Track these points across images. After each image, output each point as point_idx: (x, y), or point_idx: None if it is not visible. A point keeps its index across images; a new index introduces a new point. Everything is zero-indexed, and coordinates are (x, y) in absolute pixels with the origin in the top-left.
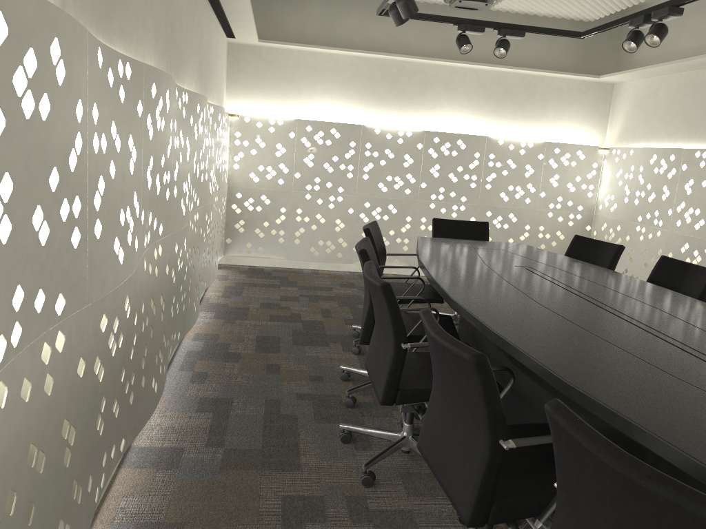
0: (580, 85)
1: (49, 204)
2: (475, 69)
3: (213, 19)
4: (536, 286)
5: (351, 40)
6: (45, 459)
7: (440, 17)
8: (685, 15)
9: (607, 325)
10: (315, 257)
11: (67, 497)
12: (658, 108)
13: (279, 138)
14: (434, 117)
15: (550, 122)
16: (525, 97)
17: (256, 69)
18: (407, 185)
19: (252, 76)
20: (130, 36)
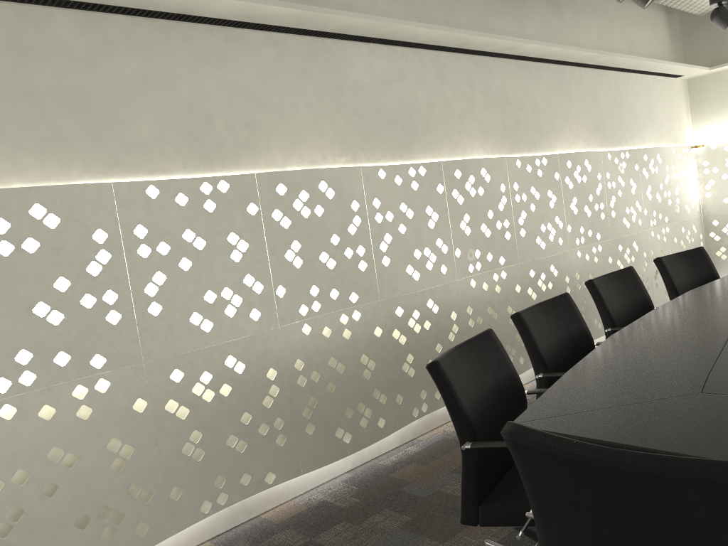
0: None
1: (333, 251)
2: None
3: (627, 76)
4: None
5: None
6: (344, 368)
7: None
8: None
9: None
10: None
11: (368, 394)
12: None
13: None
14: None
15: None
16: None
17: (720, 95)
18: None
19: (716, 102)
20: (439, 147)
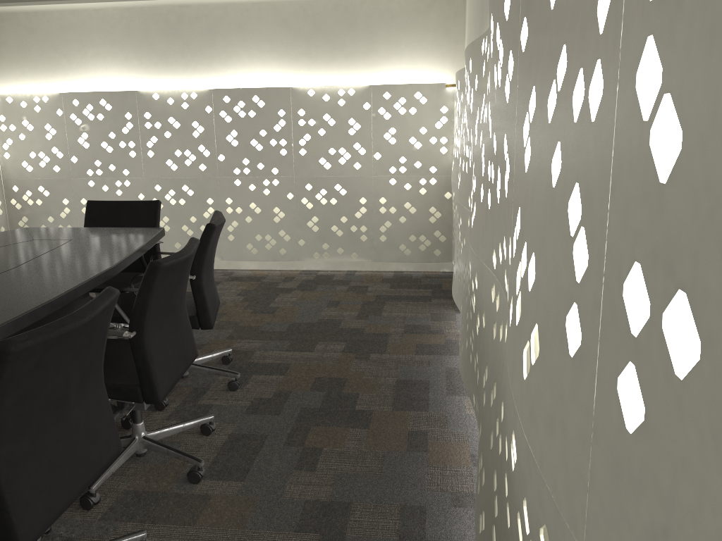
0: (417, 2)
1: None
2: (272, 2)
3: None
4: None
5: None
6: None
7: None
8: None
9: None
10: None
11: None
12: (471, 16)
13: (47, 118)
14: (231, 71)
15: (383, 58)
16: (343, 30)
17: (19, 40)
18: (201, 160)
19: (16, 48)
20: None
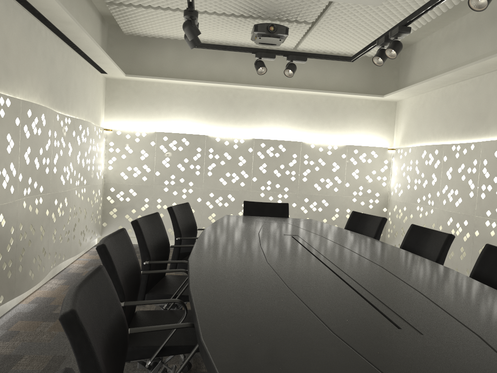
0: (371, 103)
1: None
2: (291, 93)
3: (75, 55)
4: (284, 250)
5: (198, 75)
6: None
7: (241, 48)
8: (438, 47)
9: (314, 281)
10: (172, 236)
11: None
12: (426, 116)
13: (143, 146)
14: (262, 128)
15: (350, 130)
16: (329, 113)
17: (127, 97)
18: (241, 179)
19: (124, 101)
20: None
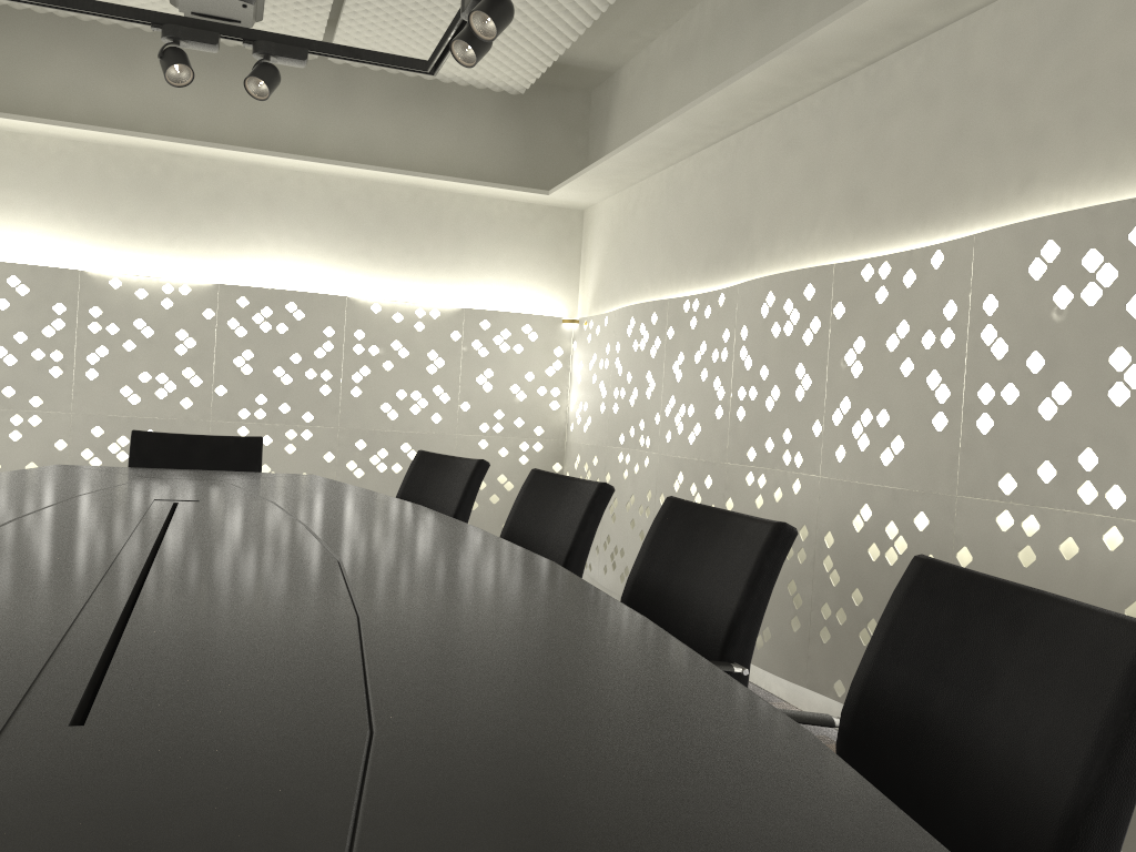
0: (524, 210)
1: None
2: (322, 174)
3: None
4: (77, 528)
5: (60, 109)
6: None
7: (118, 8)
8: (661, 75)
9: (10, 597)
10: None
11: None
12: (638, 239)
13: None
14: (244, 261)
15: (474, 275)
16: (422, 229)
17: None
18: (185, 391)
19: None
20: None
